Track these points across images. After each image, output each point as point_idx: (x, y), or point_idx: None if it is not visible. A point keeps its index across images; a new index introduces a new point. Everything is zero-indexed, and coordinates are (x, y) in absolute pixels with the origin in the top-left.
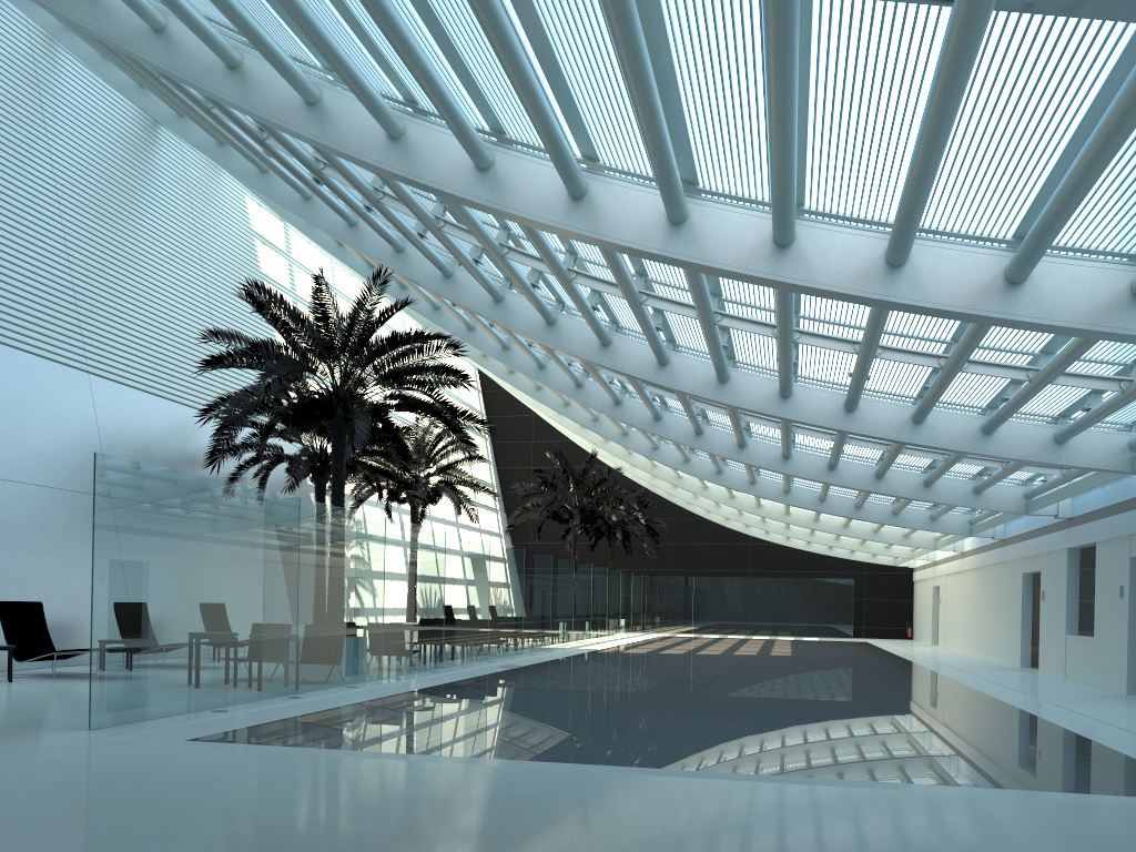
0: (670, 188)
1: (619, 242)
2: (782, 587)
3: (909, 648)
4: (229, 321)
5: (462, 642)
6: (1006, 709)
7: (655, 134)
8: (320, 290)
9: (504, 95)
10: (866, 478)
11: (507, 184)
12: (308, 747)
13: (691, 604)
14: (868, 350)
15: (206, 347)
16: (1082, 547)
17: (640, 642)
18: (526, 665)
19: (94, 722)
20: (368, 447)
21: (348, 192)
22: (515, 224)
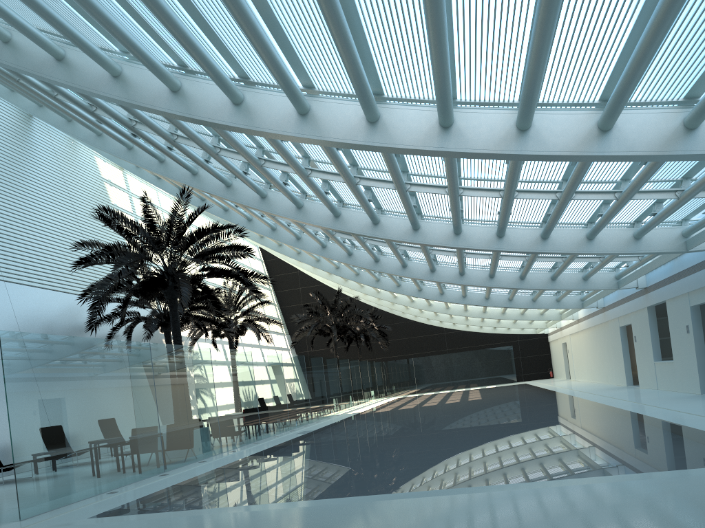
0: (365, 96)
1: (336, 140)
2: (468, 357)
3: (553, 383)
4: (94, 236)
5: (272, 421)
6: (629, 415)
7: (350, 57)
8: (146, 206)
9: (244, 50)
10: (514, 280)
11: (255, 112)
12: (172, 511)
13: (414, 375)
14: (509, 193)
15: (82, 255)
16: (656, 305)
17: (385, 404)
18: (315, 429)
19: (23, 515)
20: (195, 305)
21: (155, 139)
22: (266, 143)
